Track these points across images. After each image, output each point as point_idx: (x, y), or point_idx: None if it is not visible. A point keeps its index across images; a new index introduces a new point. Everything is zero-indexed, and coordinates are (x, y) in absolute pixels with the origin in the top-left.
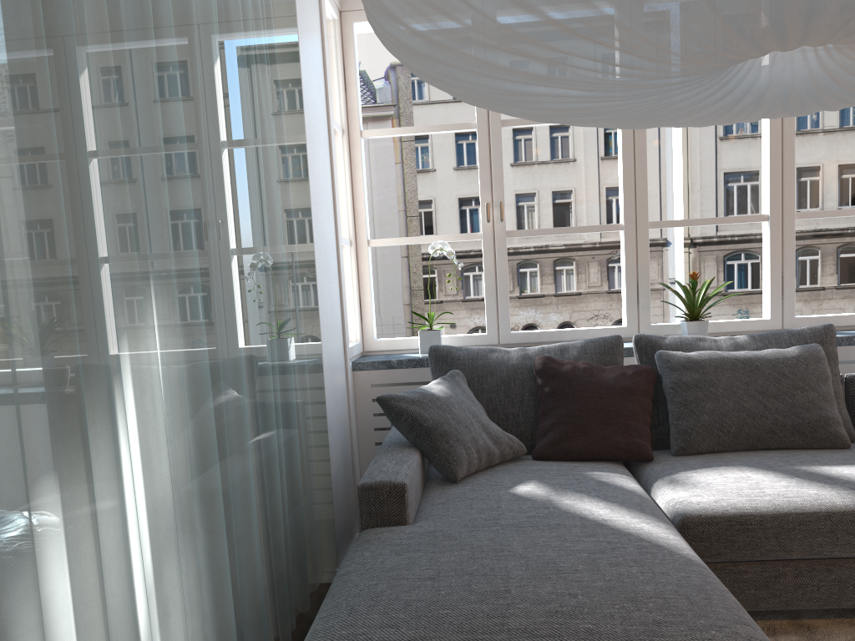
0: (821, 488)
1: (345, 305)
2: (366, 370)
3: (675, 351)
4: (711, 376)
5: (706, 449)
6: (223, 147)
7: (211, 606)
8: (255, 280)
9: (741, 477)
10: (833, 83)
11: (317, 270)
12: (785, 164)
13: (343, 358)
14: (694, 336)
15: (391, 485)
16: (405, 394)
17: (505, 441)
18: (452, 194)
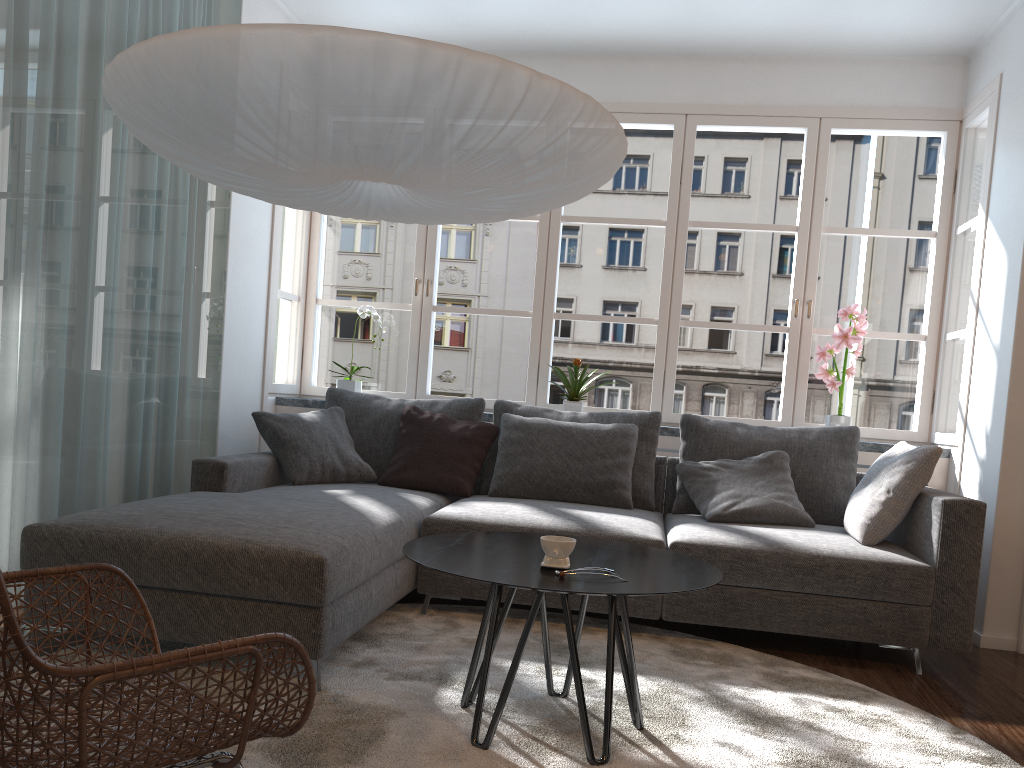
0: (546, 516)
1: (270, 346)
2: (287, 405)
3: (516, 415)
4: (533, 437)
5: (514, 494)
6: (105, 200)
7: (26, 486)
8: (129, 295)
9: (504, 506)
10: (423, 203)
11: (228, 308)
12: (675, 276)
13: (260, 389)
14: (544, 408)
15: (215, 462)
16: (277, 414)
17: (355, 464)
18: (617, 298)
